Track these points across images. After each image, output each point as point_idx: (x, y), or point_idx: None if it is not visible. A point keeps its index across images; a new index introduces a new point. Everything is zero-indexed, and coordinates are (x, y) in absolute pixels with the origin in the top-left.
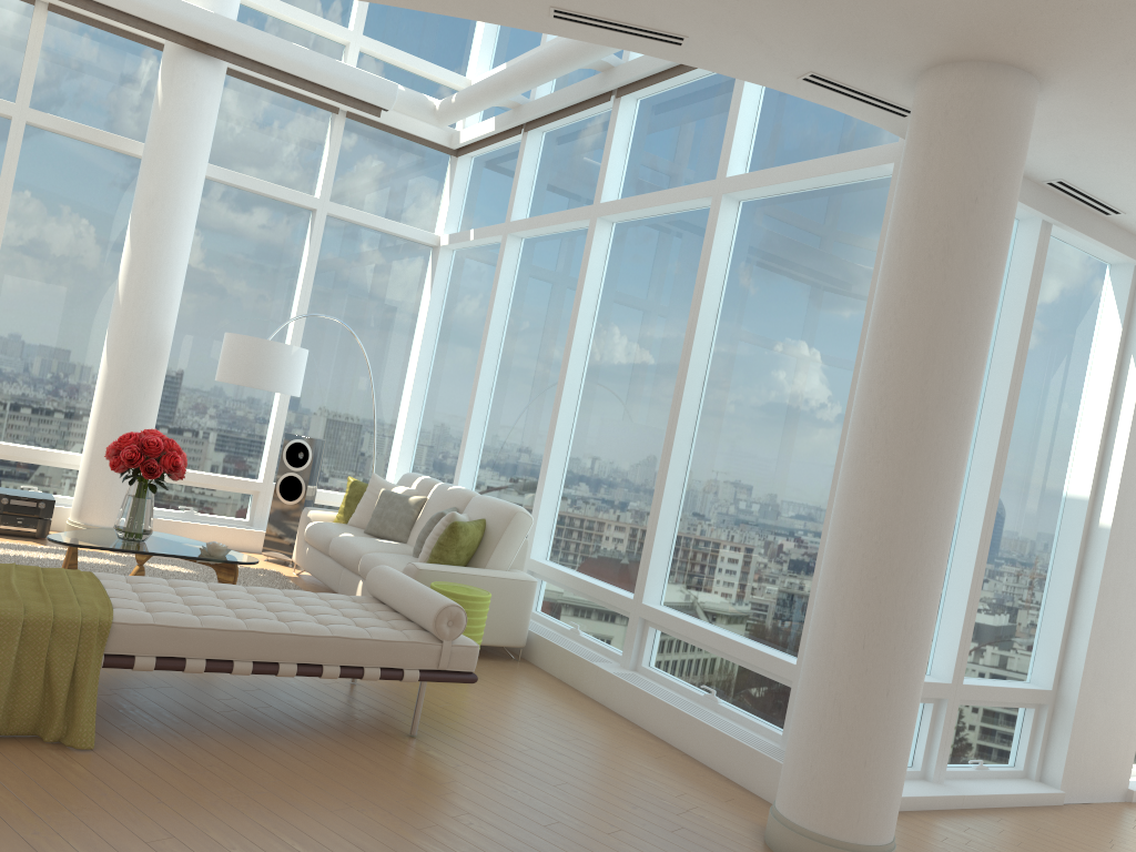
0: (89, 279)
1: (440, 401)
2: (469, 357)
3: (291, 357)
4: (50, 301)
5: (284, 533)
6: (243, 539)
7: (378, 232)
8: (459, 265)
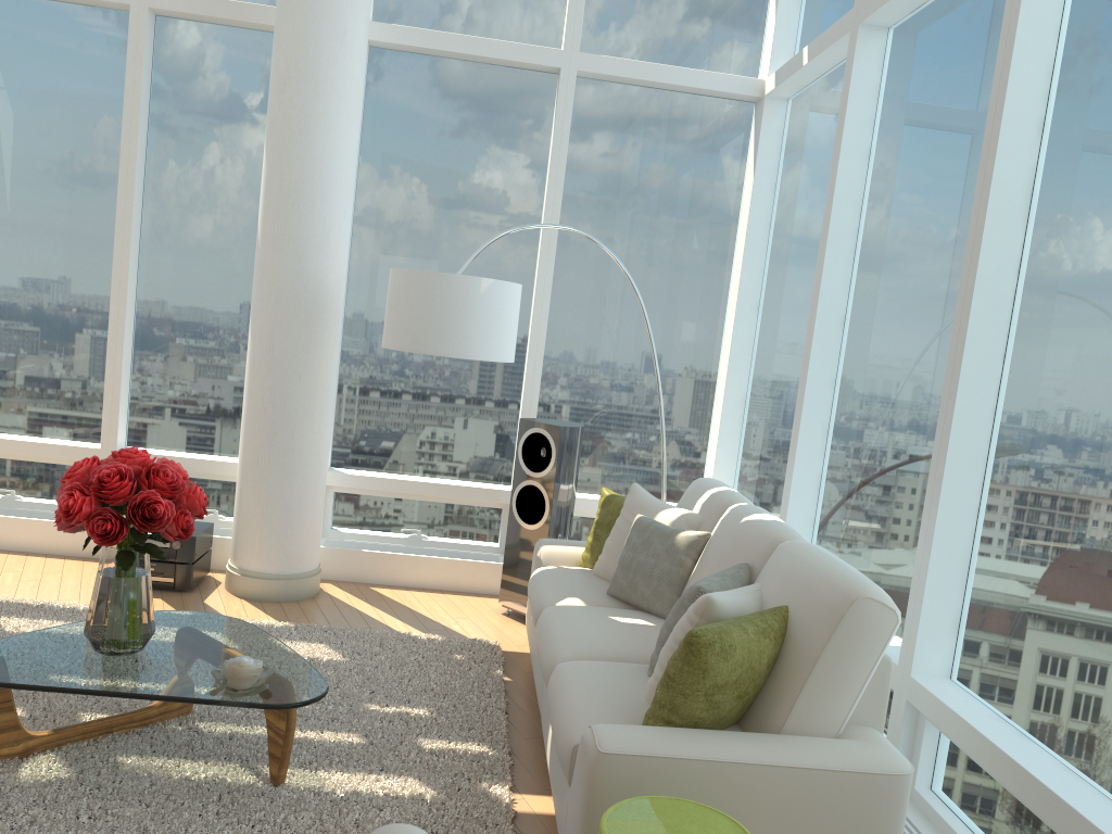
0: (256, 219)
1: (773, 348)
2: (810, 269)
3: (480, 298)
4: (211, 256)
5: (525, 573)
6: (484, 577)
7: (665, 91)
8: (795, 120)
